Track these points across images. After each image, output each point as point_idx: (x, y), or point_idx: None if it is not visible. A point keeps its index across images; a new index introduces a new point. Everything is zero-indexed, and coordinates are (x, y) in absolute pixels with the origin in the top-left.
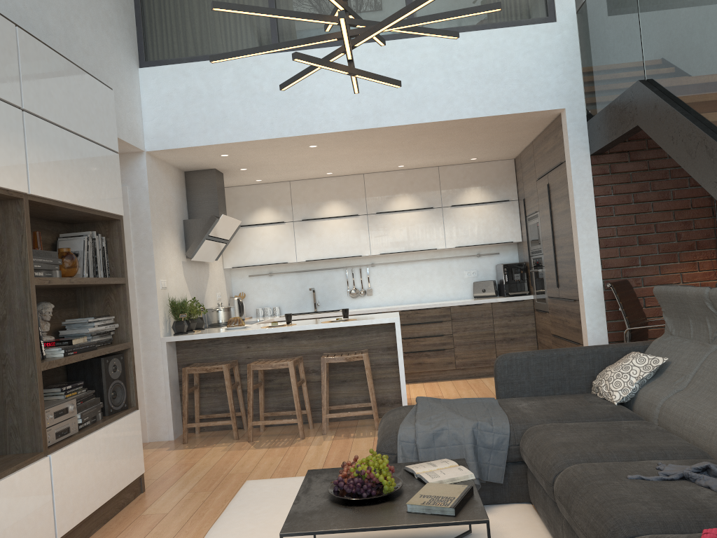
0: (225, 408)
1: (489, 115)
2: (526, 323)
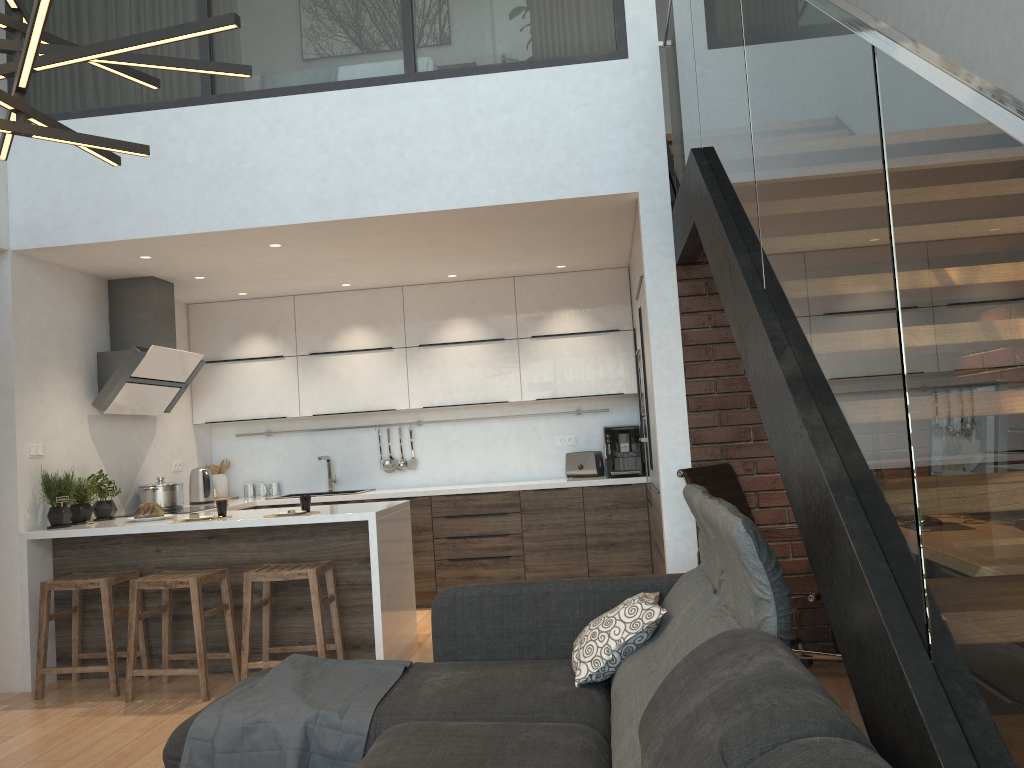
0: (120, 643)
1: (521, 202)
2: (636, 519)
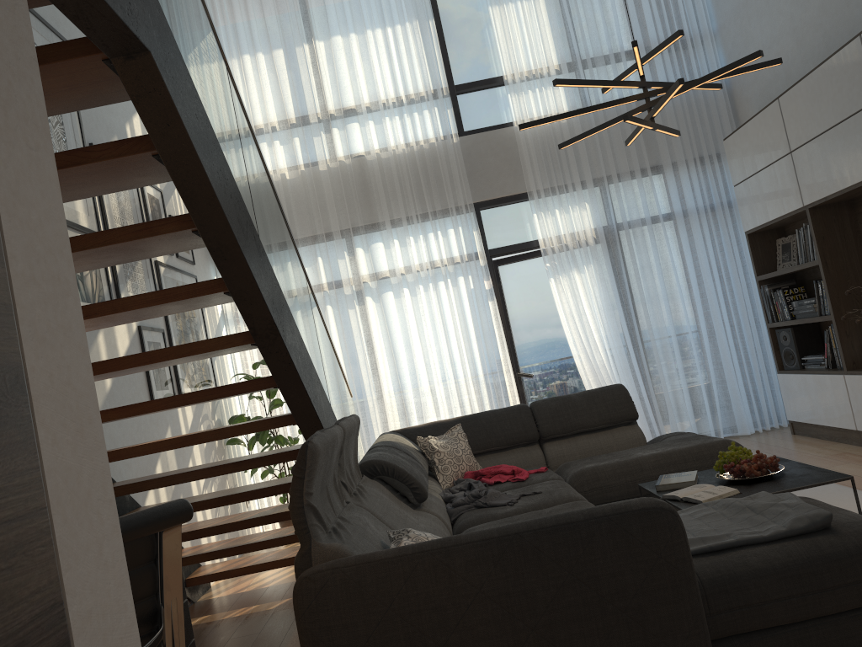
0: None
1: None
2: None
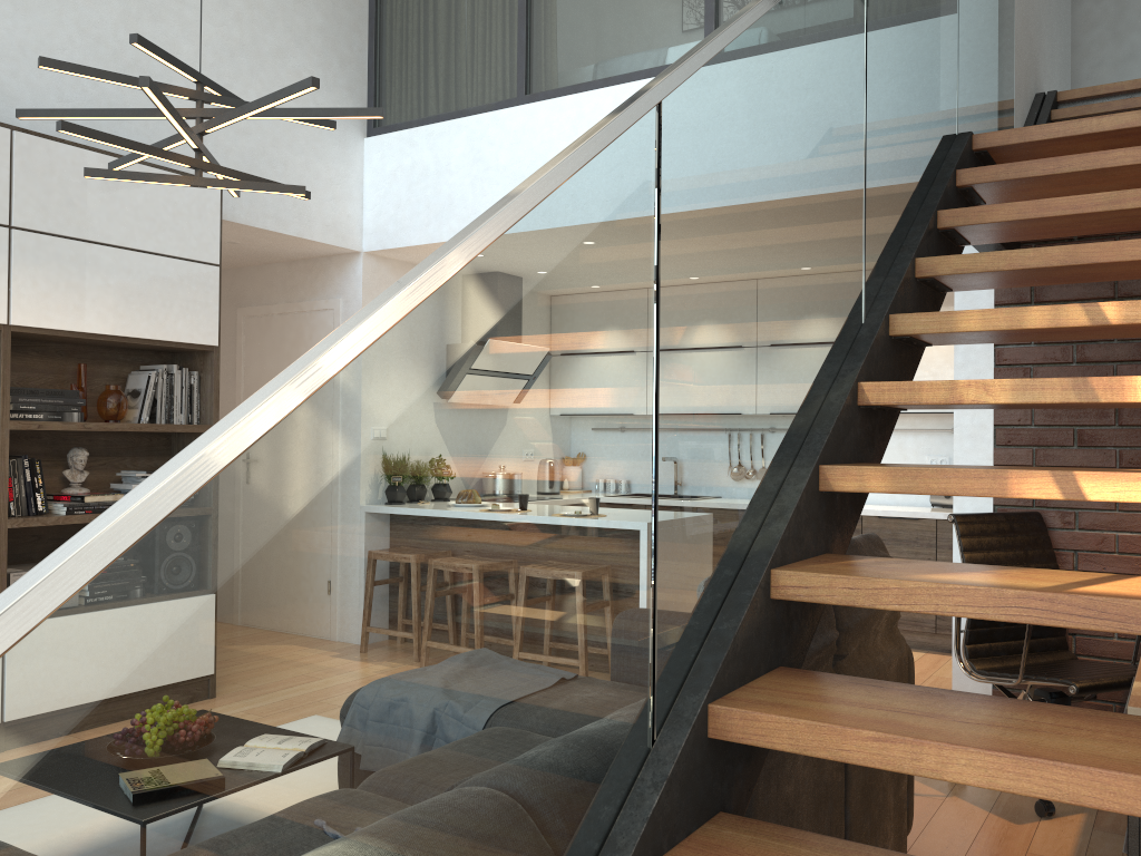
0: None
1: None
2: None
